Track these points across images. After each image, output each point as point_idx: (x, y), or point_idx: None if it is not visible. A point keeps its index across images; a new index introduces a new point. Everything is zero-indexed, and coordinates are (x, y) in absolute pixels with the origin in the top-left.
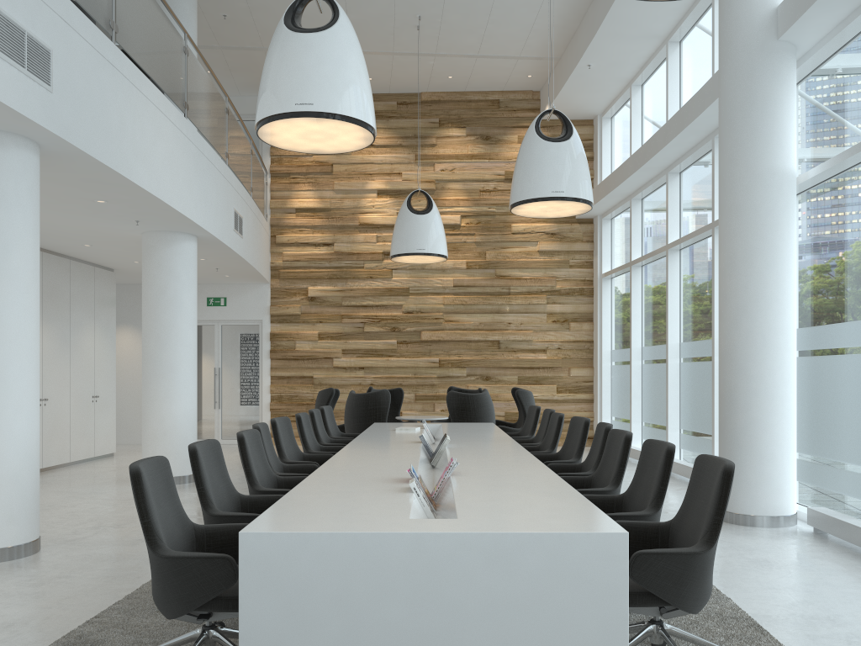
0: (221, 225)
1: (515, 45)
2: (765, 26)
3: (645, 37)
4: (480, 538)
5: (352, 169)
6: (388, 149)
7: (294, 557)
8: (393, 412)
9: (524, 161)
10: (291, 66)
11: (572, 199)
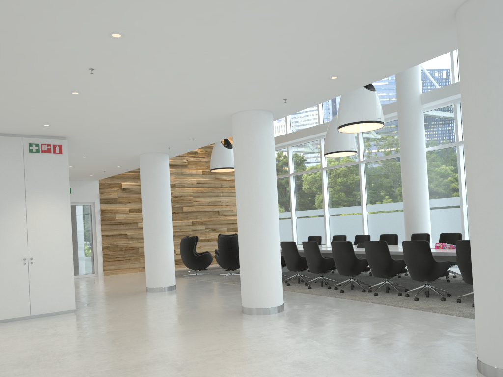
0: None
1: None
2: (419, 99)
3: None
4: None
5: None
6: None
7: None
8: (194, 248)
9: (338, 135)
10: (372, 103)
11: (356, 152)
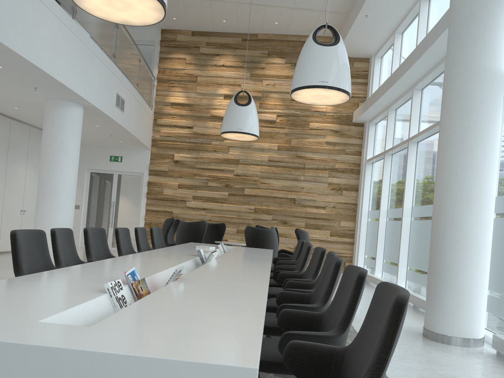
0: (102, 100)
1: (319, 0)
2: None
3: None
4: (77, 357)
5: (209, 80)
6: (233, 68)
7: None
8: (218, 239)
9: (302, 59)
10: None
11: (334, 88)
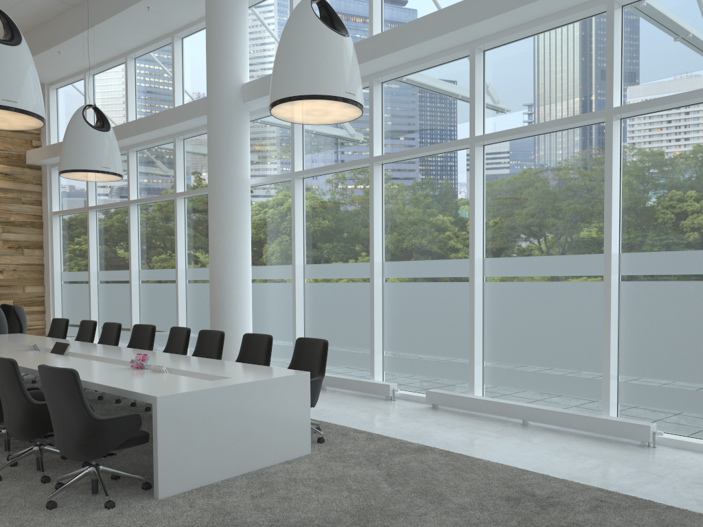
0: None
1: None
2: (238, 93)
3: (111, 48)
4: (260, 383)
5: None
6: None
7: (184, 405)
8: None
9: (77, 140)
10: None
11: (115, 174)
